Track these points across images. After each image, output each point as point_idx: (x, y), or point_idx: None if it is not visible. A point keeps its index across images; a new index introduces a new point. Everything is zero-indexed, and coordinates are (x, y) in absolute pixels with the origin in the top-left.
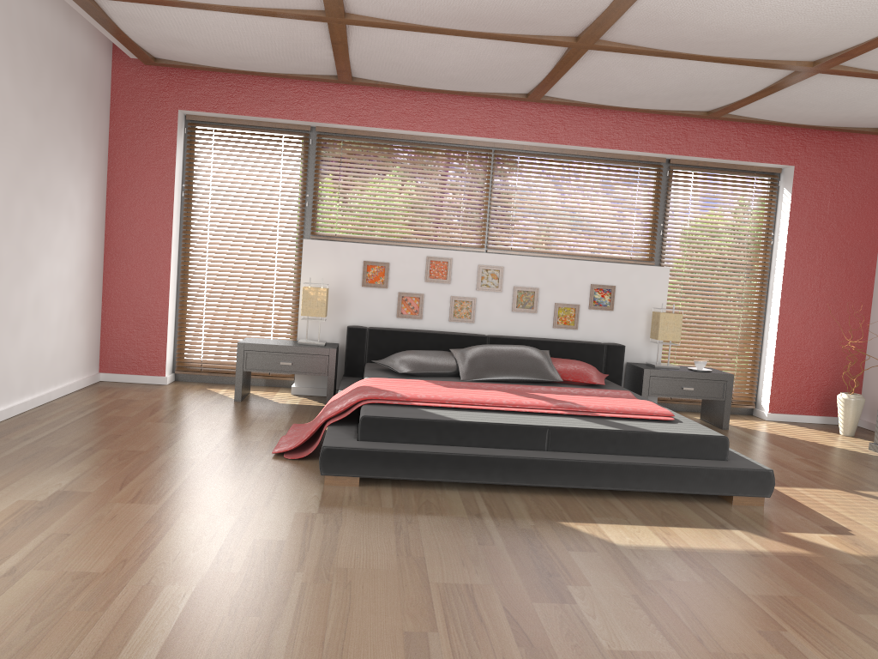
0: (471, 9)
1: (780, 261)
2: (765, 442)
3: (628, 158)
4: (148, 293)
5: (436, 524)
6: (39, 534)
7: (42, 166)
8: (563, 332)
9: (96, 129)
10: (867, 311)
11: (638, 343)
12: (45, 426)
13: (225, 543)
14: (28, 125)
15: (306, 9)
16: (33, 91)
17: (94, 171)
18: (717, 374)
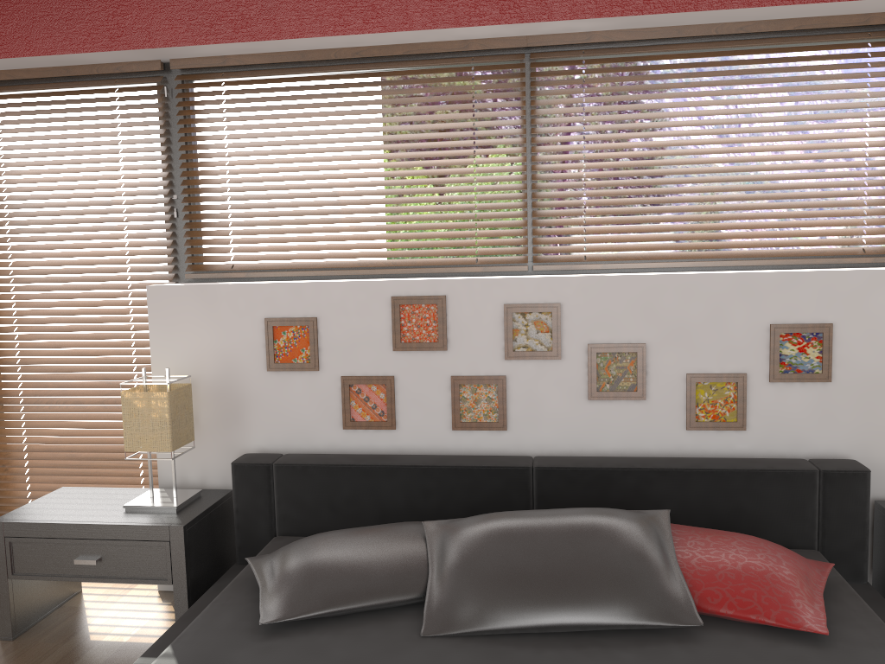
0: None
1: None
2: None
3: (840, 24)
4: None
5: None
6: None
7: None
8: (713, 437)
9: None
10: None
11: None
12: None
13: None
14: None
15: None
16: None
17: None
18: None
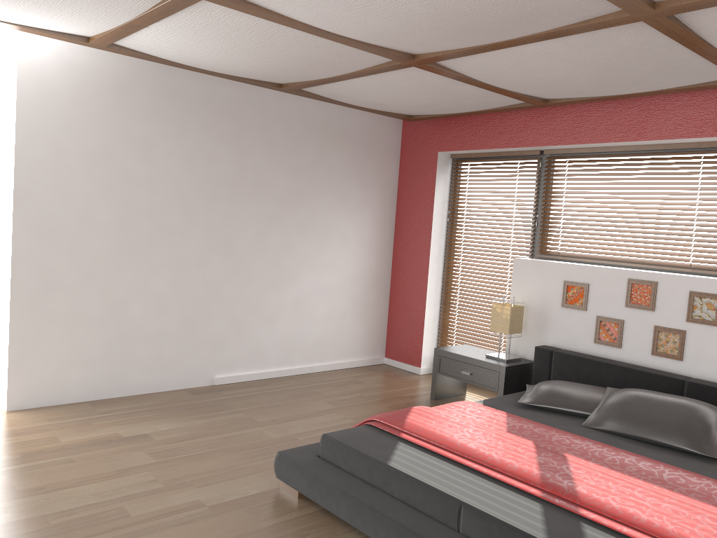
0: (444, 25)
1: None
2: None
3: None
4: (414, 299)
5: None
6: (66, 456)
7: (303, 208)
8: None
9: (379, 175)
10: None
11: None
12: (259, 390)
13: (103, 501)
14: (286, 182)
15: (389, 61)
16: (292, 158)
17: (377, 206)
18: None
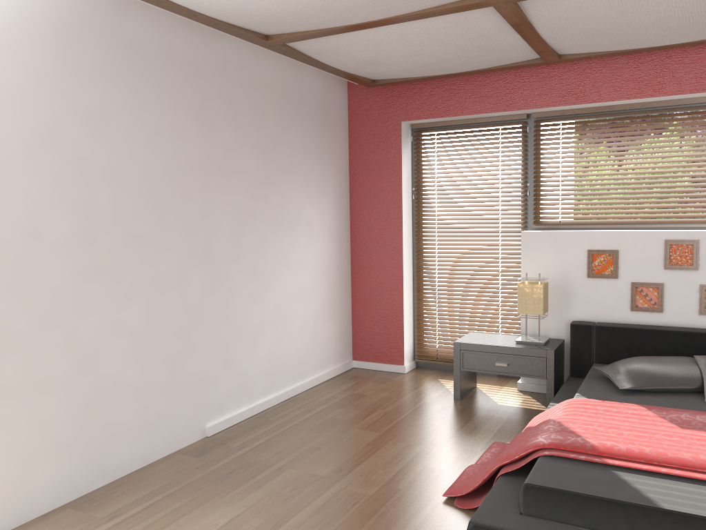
0: None
1: None
2: None
3: None
4: (386, 290)
5: None
6: None
7: (273, 196)
8: None
9: (333, 152)
10: None
11: None
12: (268, 430)
13: None
14: (255, 165)
15: None
16: (258, 134)
17: (334, 188)
18: None
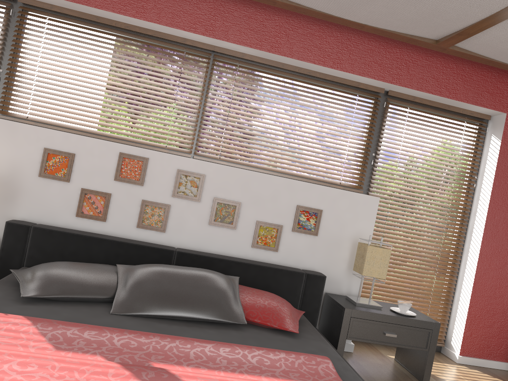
0: None
1: (484, 204)
2: None
3: (348, 83)
4: None
5: None
6: None
7: None
8: (262, 253)
9: None
10: None
11: (339, 273)
12: None
13: None
14: None
15: None
16: None
17: None
18: (423, 321)
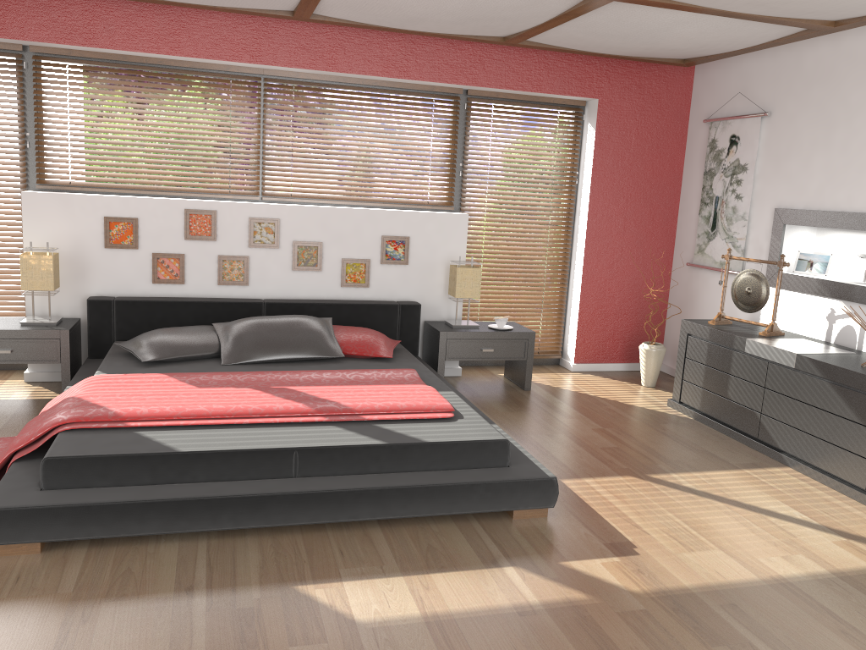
0: None
1: (585, 203)
2: (565, 406)
3: (420, 88)
4: None
5: (123, 619)
6: None
7: None
8: (353, 291)
9: None
10: (670, 253)
11: (437, 299)
12: None
13: None
14: None
15: None
16: None
17: None
18: (518, 333)
